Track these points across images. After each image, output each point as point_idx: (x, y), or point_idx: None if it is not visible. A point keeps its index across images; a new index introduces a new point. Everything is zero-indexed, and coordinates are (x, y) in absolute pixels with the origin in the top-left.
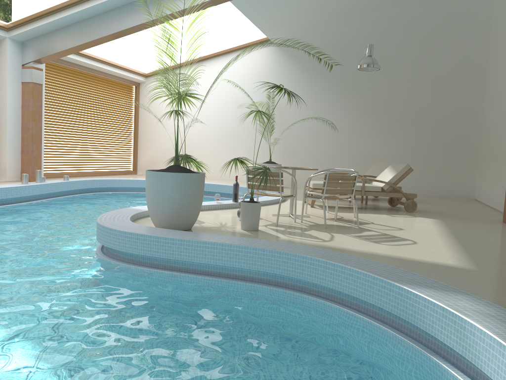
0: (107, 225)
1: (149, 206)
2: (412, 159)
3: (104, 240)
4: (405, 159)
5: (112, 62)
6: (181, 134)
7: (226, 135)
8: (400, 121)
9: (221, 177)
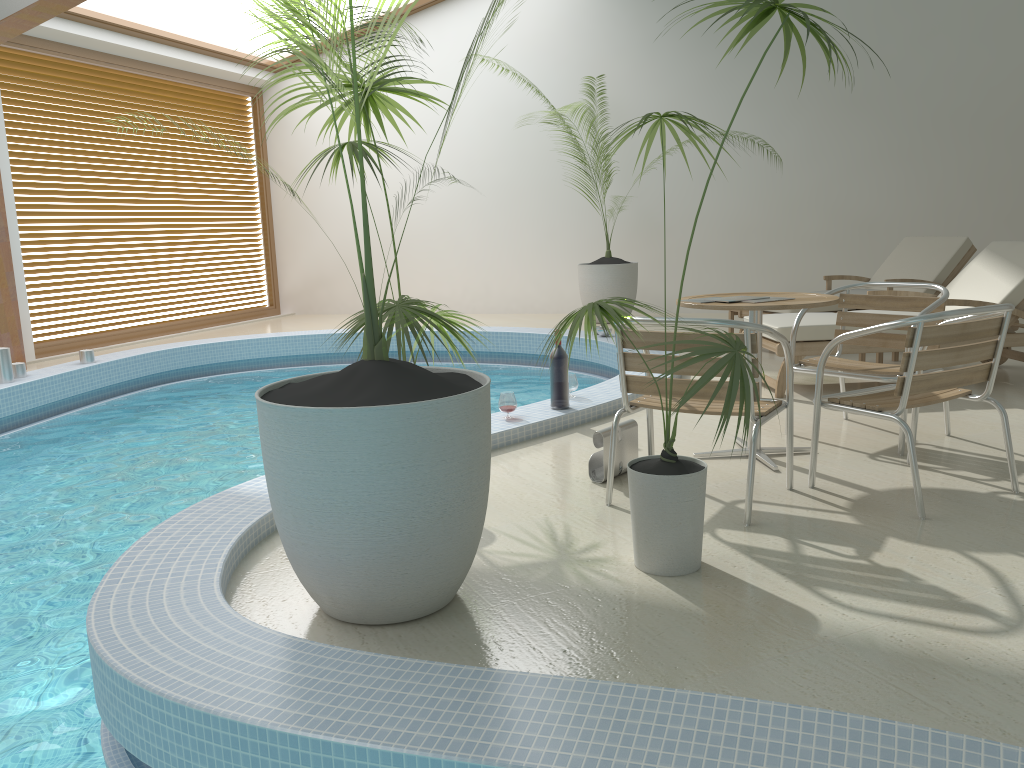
0: (114, 657)
1: (284, 536)
2: (977, 219)
3: (110, 716)
4: (960, 221)
5: (183, 37)
6: (375, 207)
7: (487, 199)
8: (940, 122)
9: (484, 305)
